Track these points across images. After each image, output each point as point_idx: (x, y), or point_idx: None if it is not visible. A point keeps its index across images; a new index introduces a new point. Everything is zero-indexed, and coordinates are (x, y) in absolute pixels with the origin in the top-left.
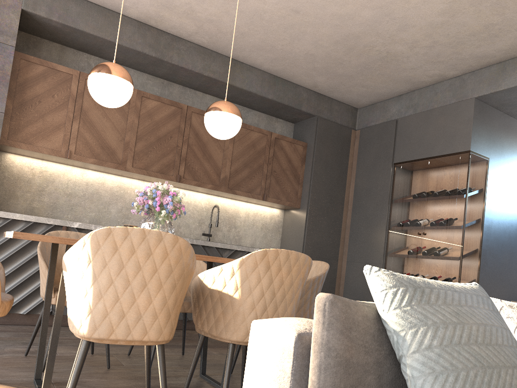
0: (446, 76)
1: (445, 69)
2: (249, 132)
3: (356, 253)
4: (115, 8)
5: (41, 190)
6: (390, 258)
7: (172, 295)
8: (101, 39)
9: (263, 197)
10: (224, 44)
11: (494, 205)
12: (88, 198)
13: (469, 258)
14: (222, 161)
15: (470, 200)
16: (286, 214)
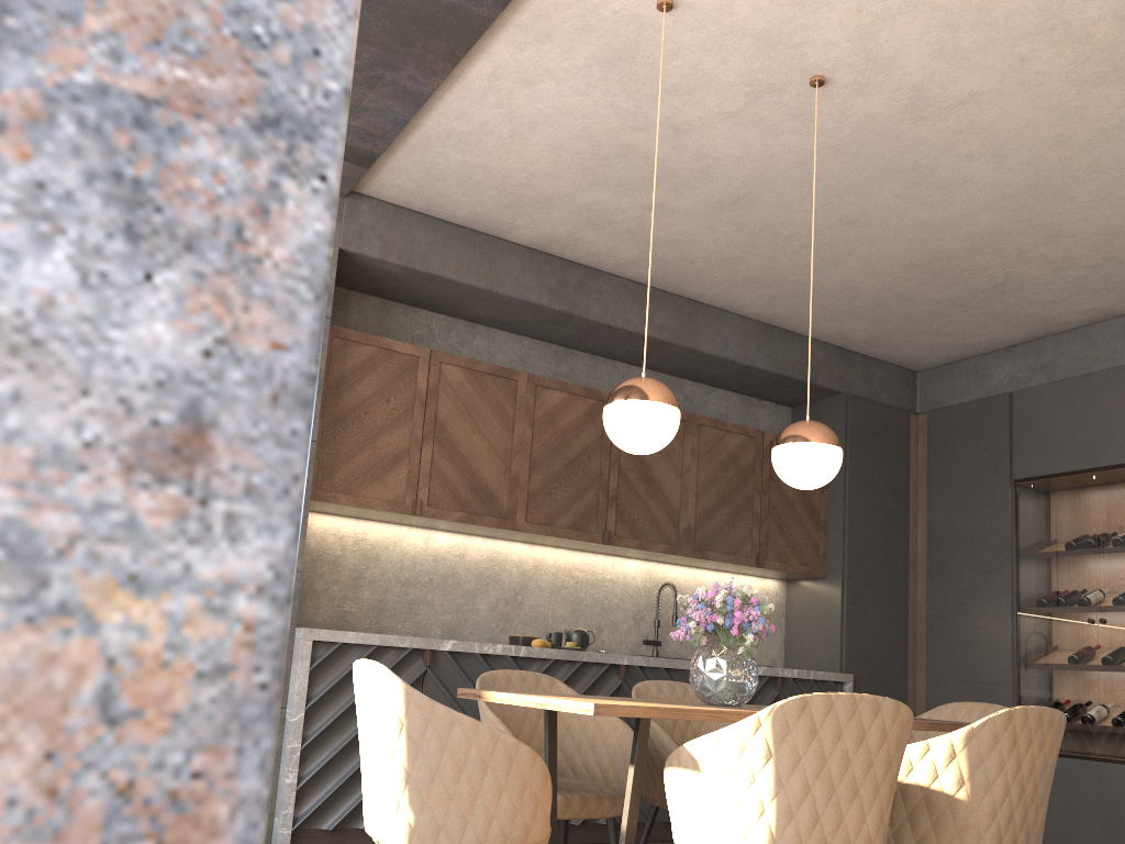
0: (1115, 311)
1: (1116, 300)
2: (724, 434)
3: (946, 663)
4: (493, 230)
5: (357, 578)
6: (1027, 673)
7: (889, 804)
8: (467, 287)
9: (757, 560)
10: (683, 276)
11: None
12: (438, 586)
13: None
14: (680, 497)
15: None
16: (791, 589)
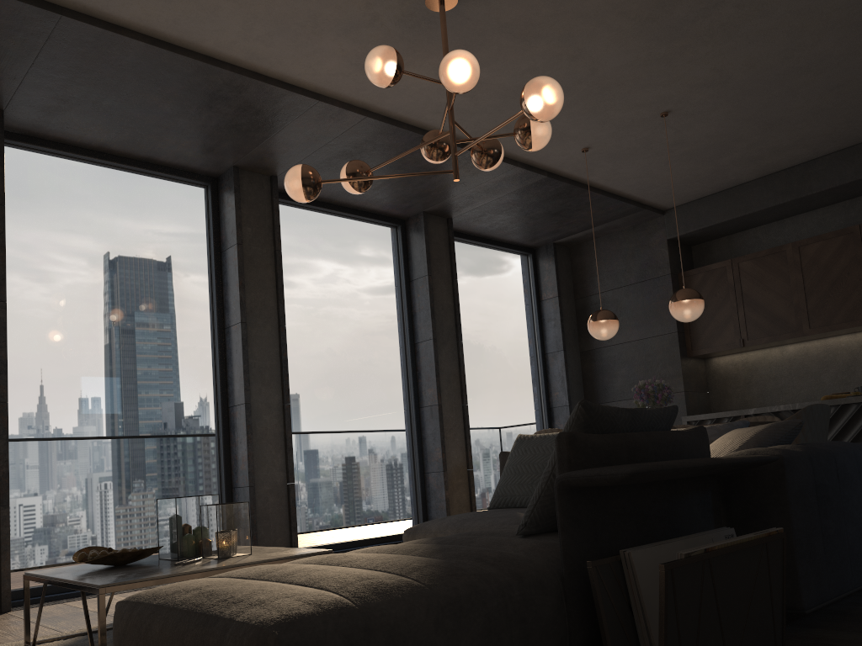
0: None
1: None
2: None
3: None
4: (734, 184)
5: (747, 382)
6: None
7: None
8: (734, 219)
9: None
10: (856, 134)
11: None
12: (794, 375)
13: None
14: None
15: None
16: None
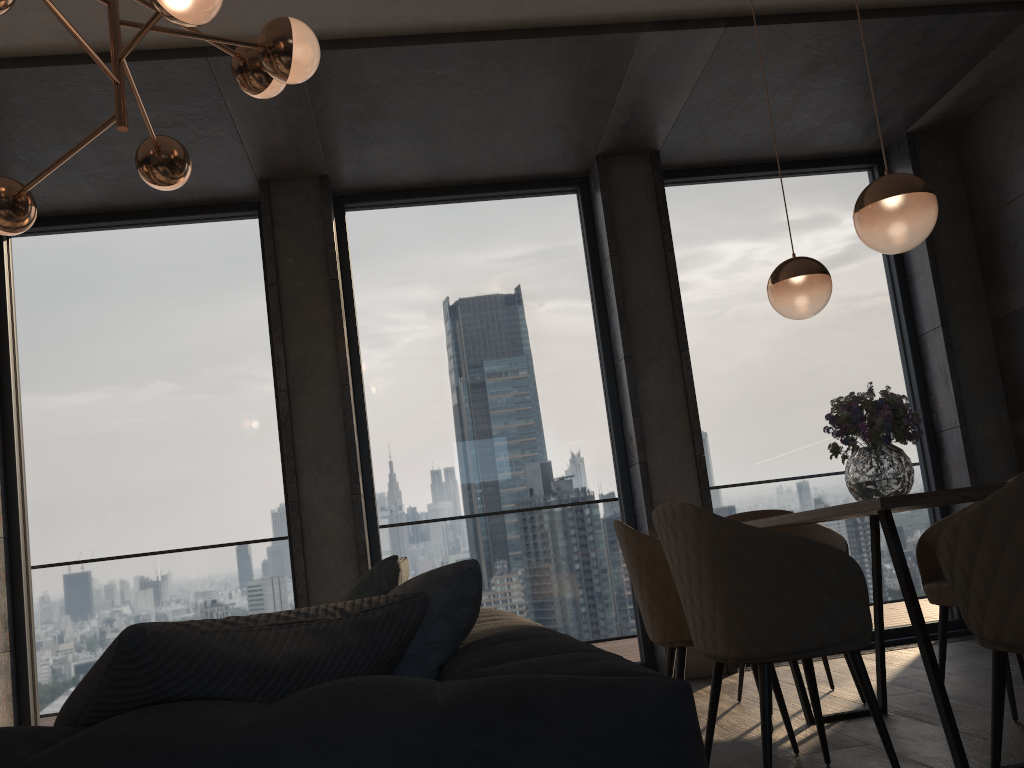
0: None
1: None
2: None
3: None
4: None
5: None
6: None
7: (642, 587)
8: None
9: None
10: None
11: None
12: None
13: None
14: None
15: None
16: None
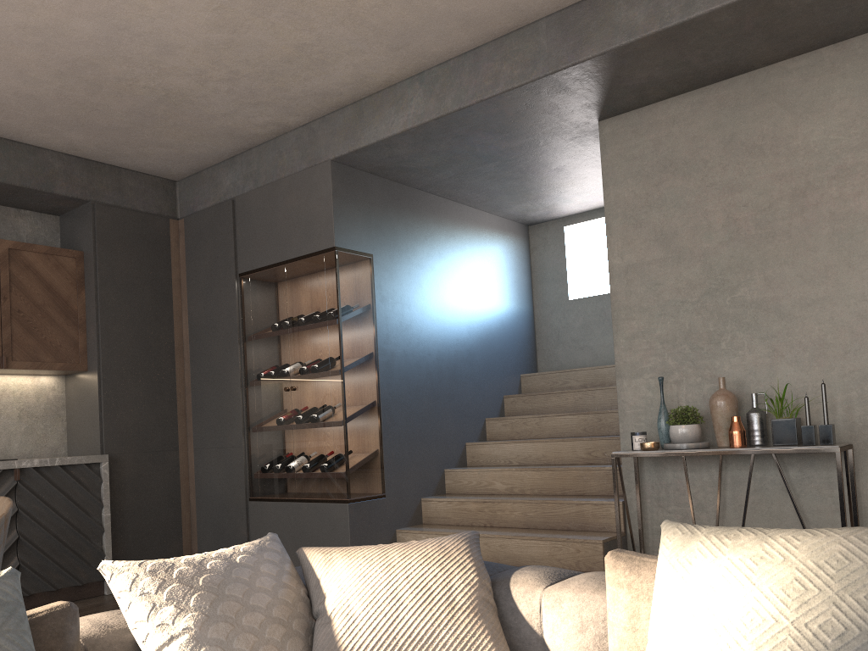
0: (288, 125)
1: (279, 114)
2: None
3: (205, 433)
4: None
5: None
6: (254, 435)
7: None
8: None
9: (0, 362)
10: None
11: (393, 327)
12: None
13: (360, 419)
14: None
15: (348, 326)
16: (68, 383)
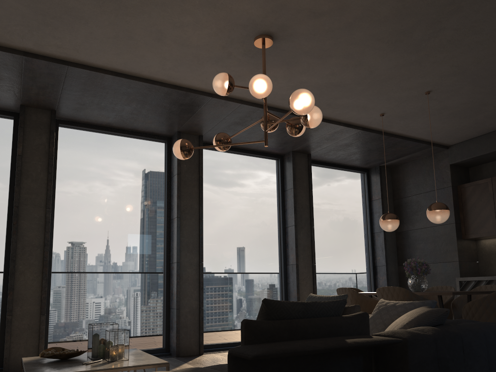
0: None
1: None
2: None
3: None
4: (492, 130)
5: None
6: None
7: None
8: (493, 152)
9: None
10: None
11: None
12: None
13: None
14: None
15: None
16: None
